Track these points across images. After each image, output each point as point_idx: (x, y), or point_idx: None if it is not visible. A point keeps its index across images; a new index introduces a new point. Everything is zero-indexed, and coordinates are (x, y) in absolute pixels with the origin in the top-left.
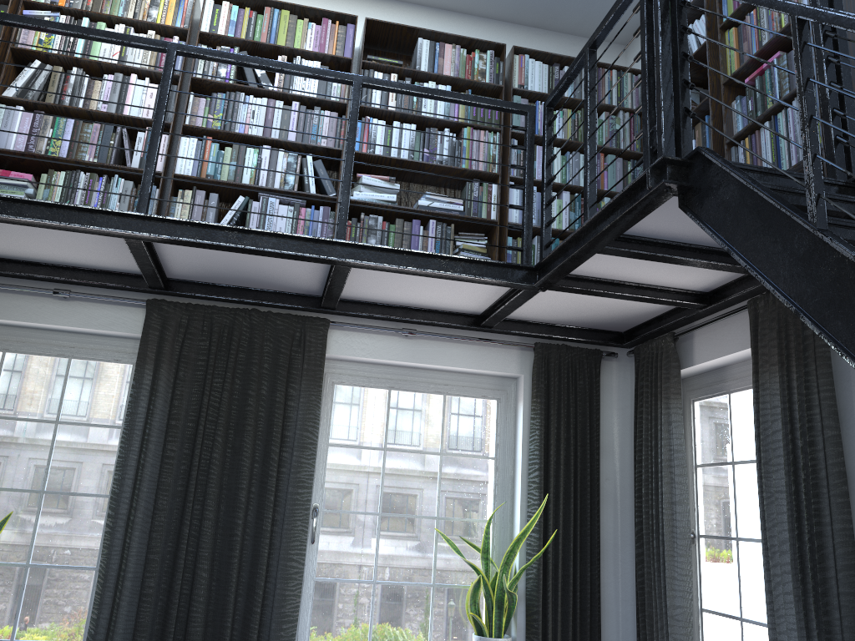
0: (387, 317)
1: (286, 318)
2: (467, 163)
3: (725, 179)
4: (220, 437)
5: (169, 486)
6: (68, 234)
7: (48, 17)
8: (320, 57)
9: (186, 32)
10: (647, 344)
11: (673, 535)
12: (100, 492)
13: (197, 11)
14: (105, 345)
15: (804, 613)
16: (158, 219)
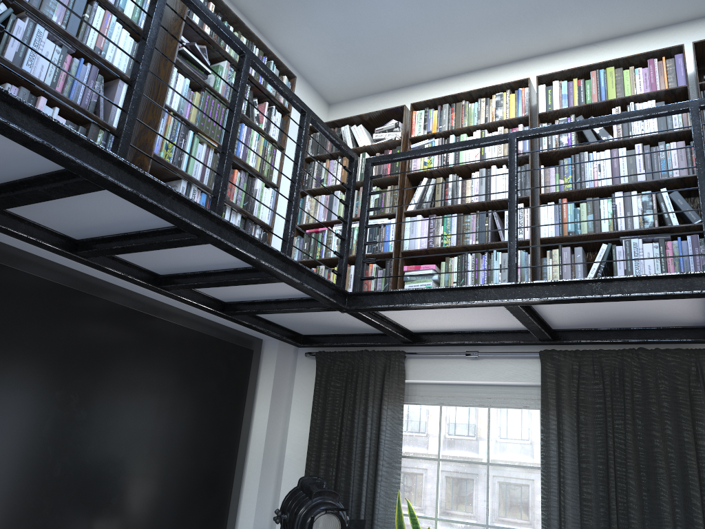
0: None
1: (676, 353)
2: None
3: None
4: (632, 480)
5: (592, 528)
6: (464, 308)
7: (426, 144)
8: (652, 95)
9: (527, 118)
10: None
11: None
12: (533, 528)
13: (533, 97)
14: (514, 393)
15: None
16: (526, 285)
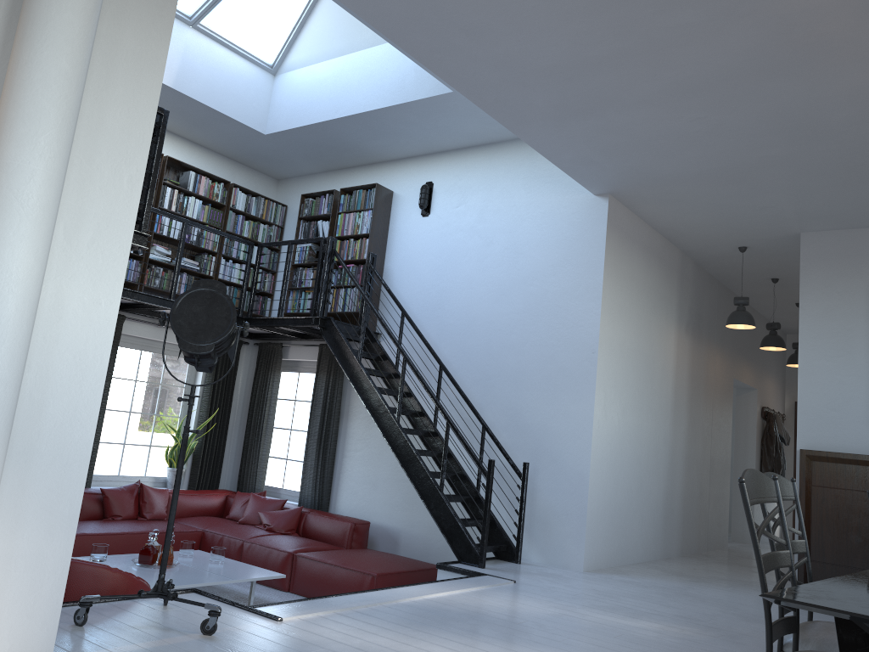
0: (152, 317)
1: None
2: (204, 244)
3: (337, 332)
4: None
5: None
6: None
7: None
8: None
9: None
10: (267, 344)
11: (266, 427)
12: None
13: None
14: None
15: (318, 455)
16: None
